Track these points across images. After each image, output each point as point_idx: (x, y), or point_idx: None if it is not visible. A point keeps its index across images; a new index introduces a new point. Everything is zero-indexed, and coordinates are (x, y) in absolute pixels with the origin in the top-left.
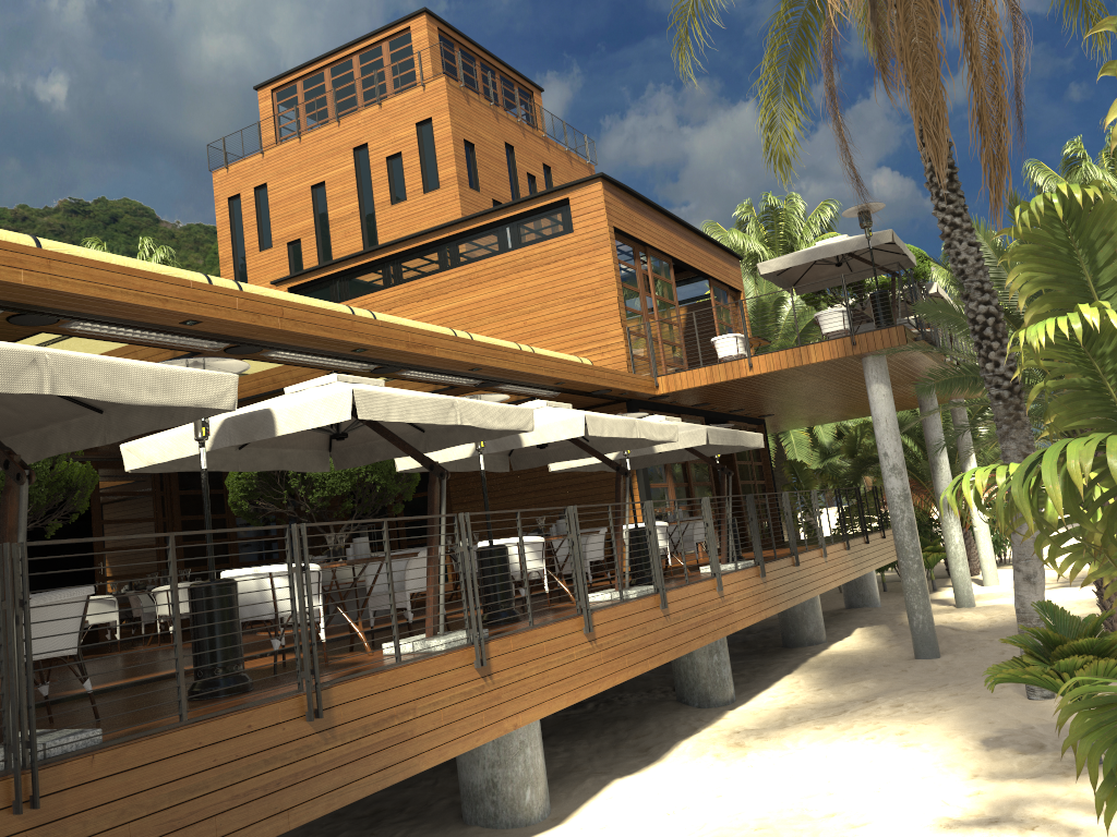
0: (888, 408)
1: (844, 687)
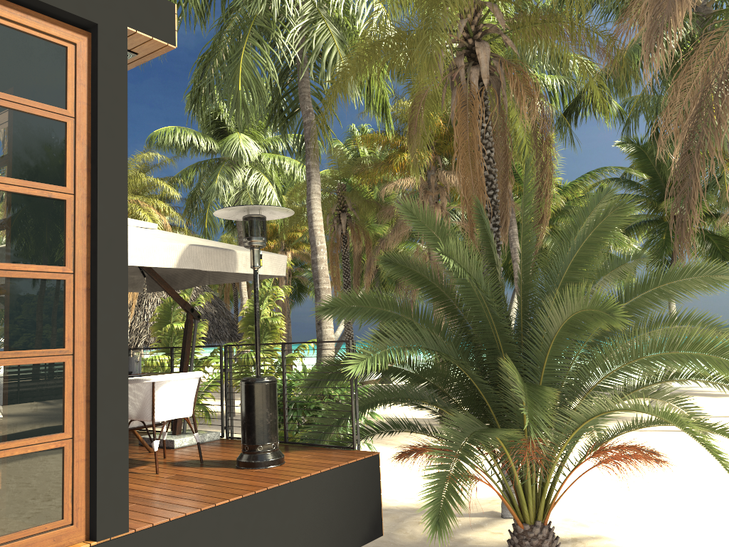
0: None
1: None
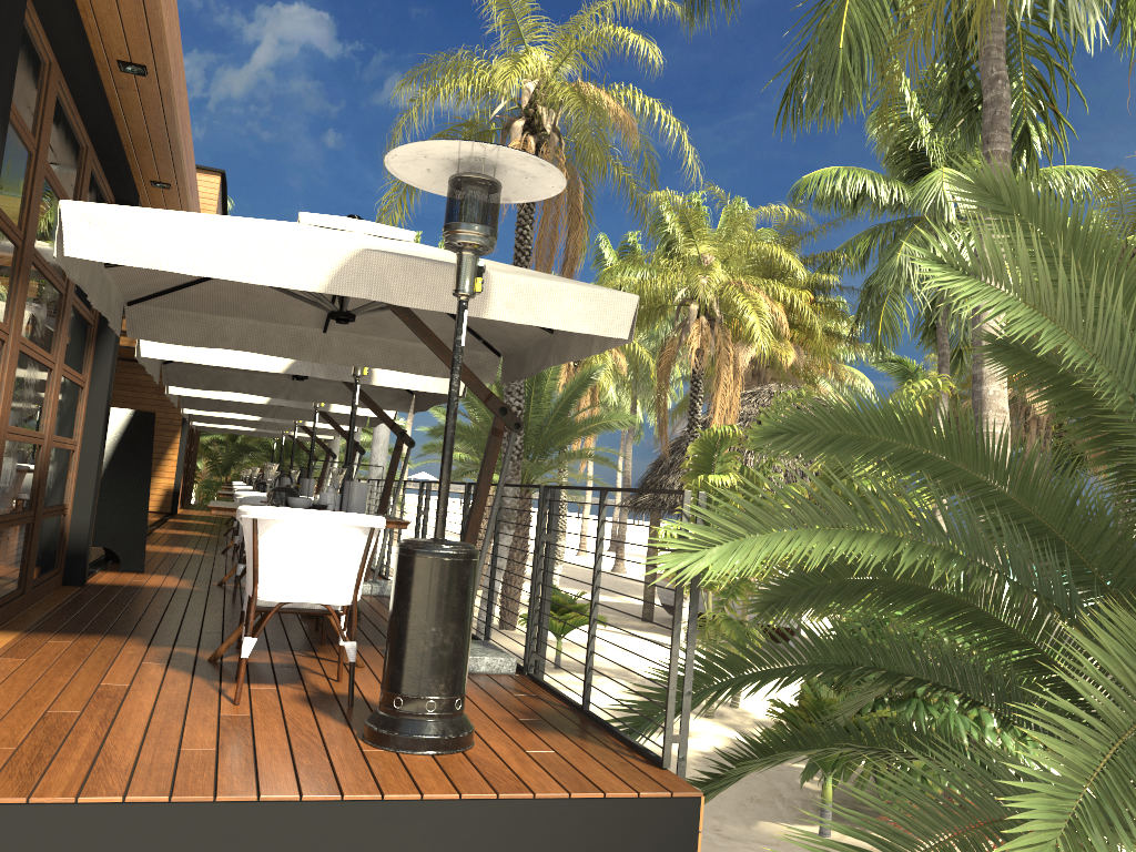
0: (387, 433)
1: None
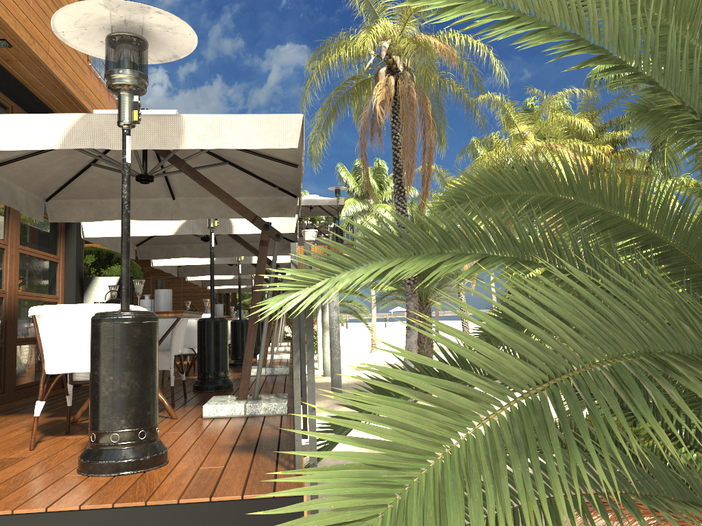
0: None
1: (318, 402)
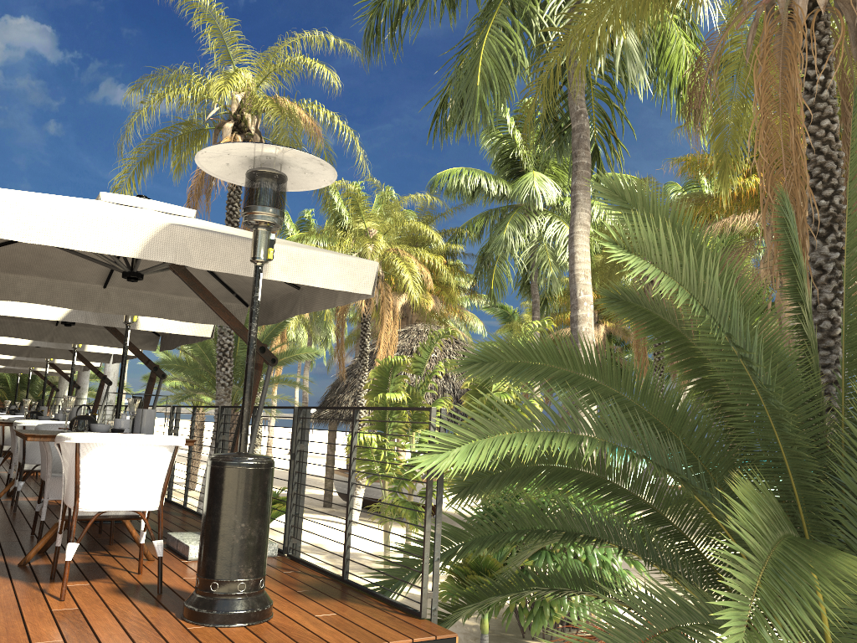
0: (117, 367)
1: None
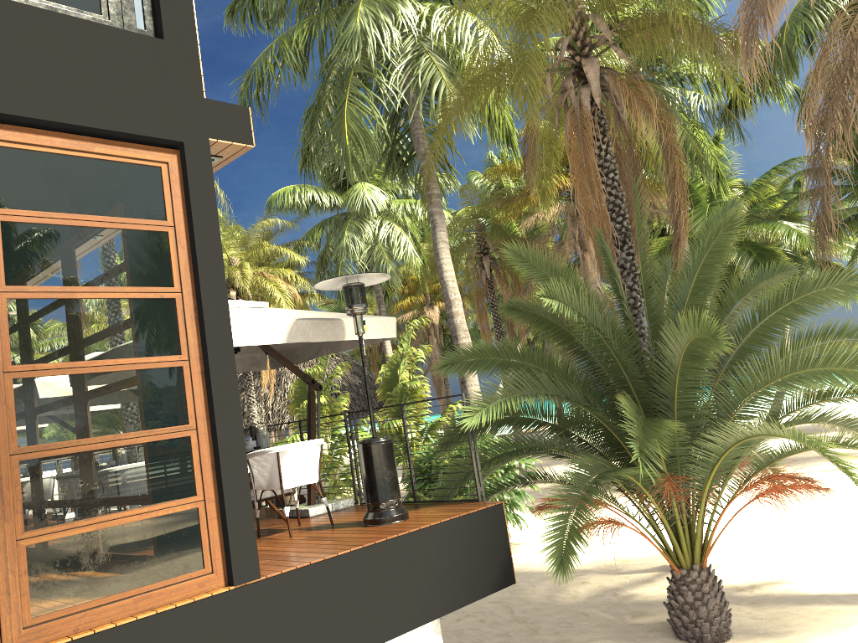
0: None
1: None
